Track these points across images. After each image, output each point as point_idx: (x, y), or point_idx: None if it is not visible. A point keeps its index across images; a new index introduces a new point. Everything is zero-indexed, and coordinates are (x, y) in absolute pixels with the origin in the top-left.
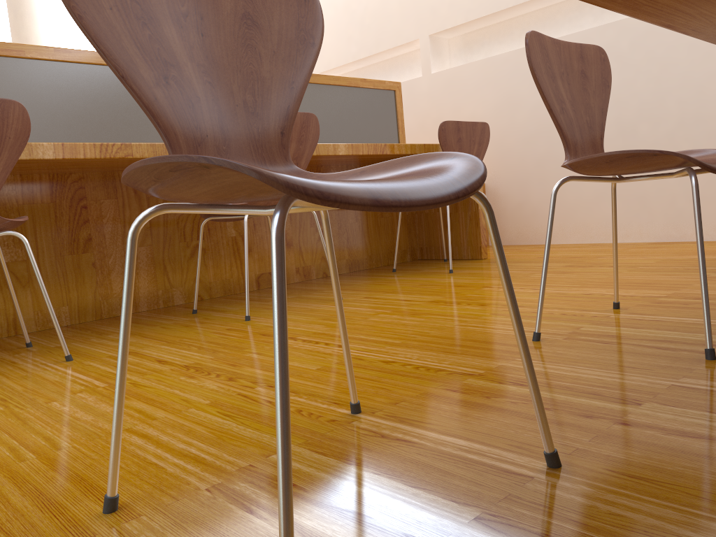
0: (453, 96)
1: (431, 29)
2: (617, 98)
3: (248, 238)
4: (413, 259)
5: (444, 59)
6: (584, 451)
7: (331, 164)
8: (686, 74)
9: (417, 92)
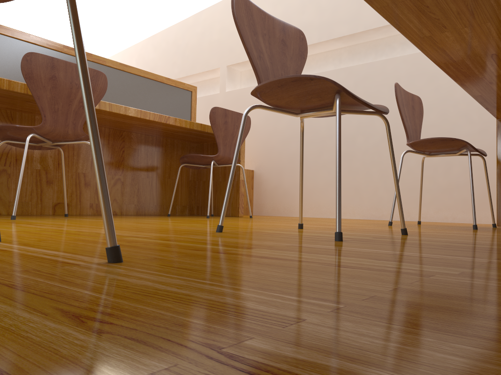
0: (238, 108)
1: (228, 61)
2: (344, 117)
3: (51, 173)
4: (191, 214)
5: (236, 84)
6: (160, 259)
7: (131, 131)
8: (388, 105)
9: (215, 103)
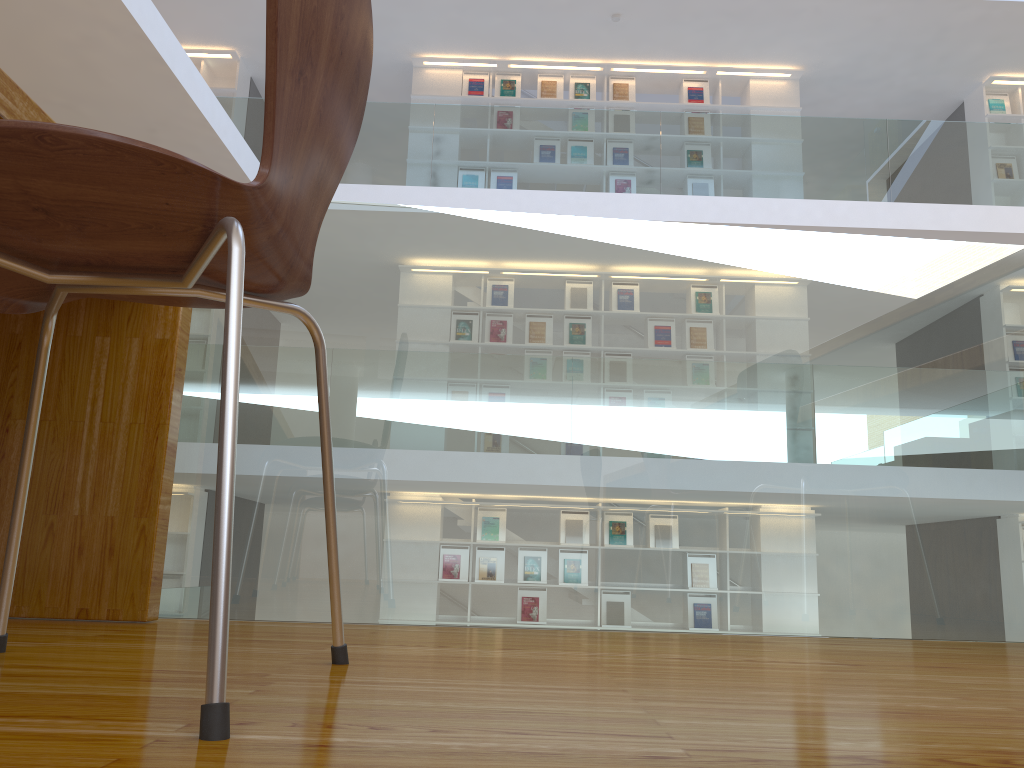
0: None
1: None
2: None
3: None
4: None
5: None
6: None
7: None
8: None
9: None
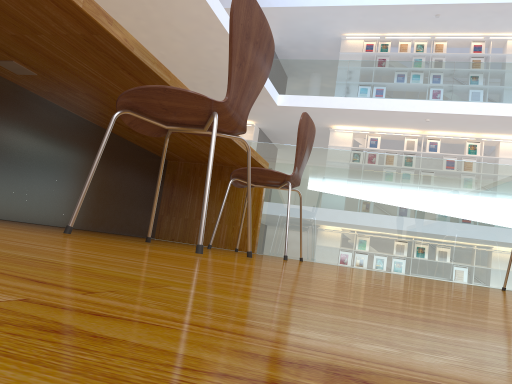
0: None
1: None
2: None
3: None
4: None
5: None
6: None
7: None
8: None
9: None
